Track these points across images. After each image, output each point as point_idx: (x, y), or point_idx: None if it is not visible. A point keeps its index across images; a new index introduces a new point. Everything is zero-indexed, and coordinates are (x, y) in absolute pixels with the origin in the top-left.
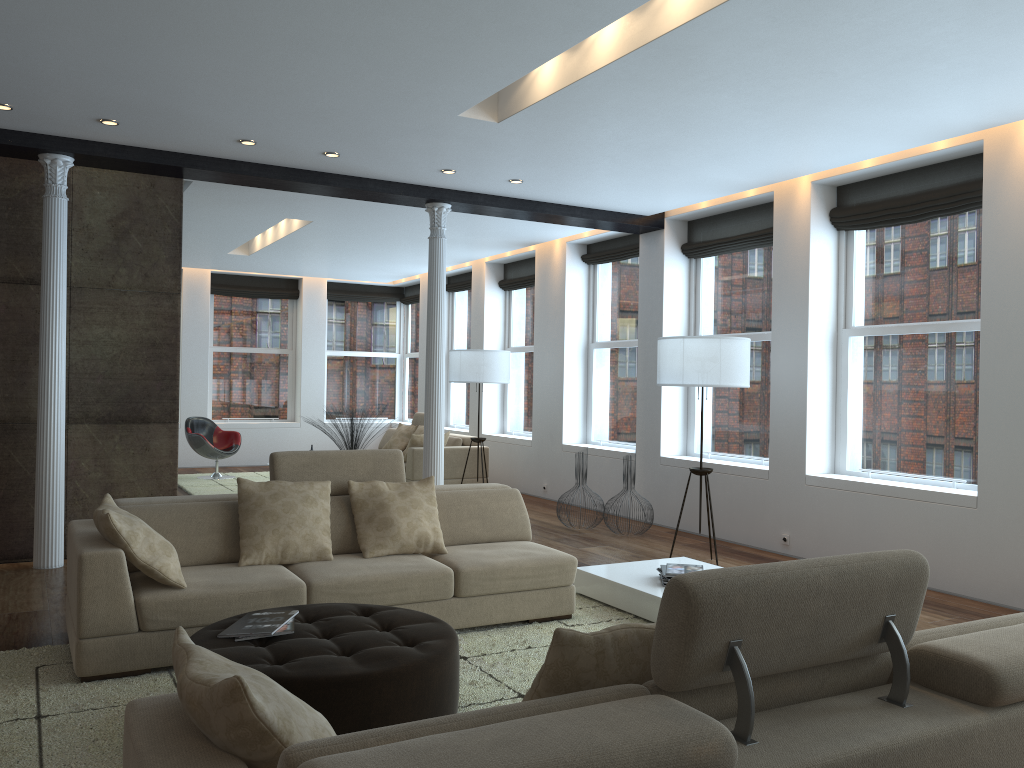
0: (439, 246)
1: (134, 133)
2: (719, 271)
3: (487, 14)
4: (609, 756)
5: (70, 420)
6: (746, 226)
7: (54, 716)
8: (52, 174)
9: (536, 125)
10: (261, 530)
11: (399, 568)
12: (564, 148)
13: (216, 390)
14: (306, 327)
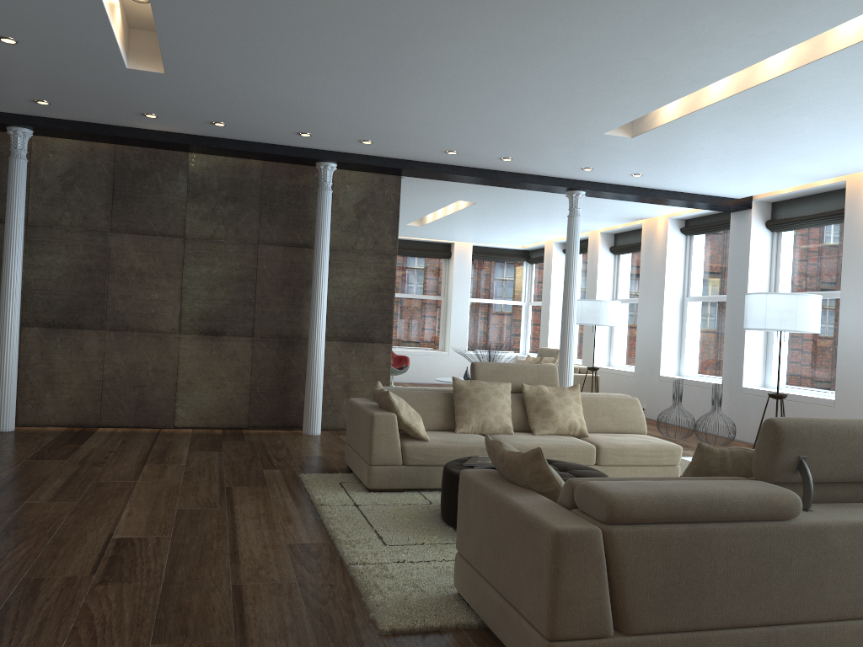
0: (575, 222)
1: (379, 148)
2: (797, 242)
3: (638, 76)
4: (732, 495)
5: (325, 338)
6: (821, 207)
7: (364, 505)
8: (324, 175)
9: (659, 138)
10: (469, 411)
11: (559, 442)
12: (678, 153)
13: None
14: (455, 280)
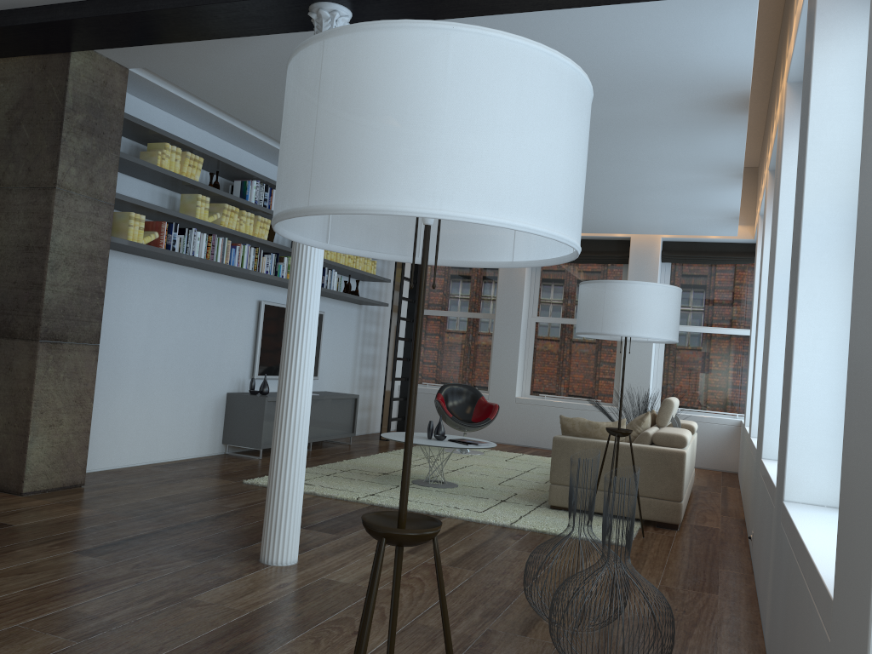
0: None
1: None
2: None
3: None
4: None
5: None
6: None
7: None
8: None
9: None
10: None
11: None
12: None
13: (536, 363)
14: None
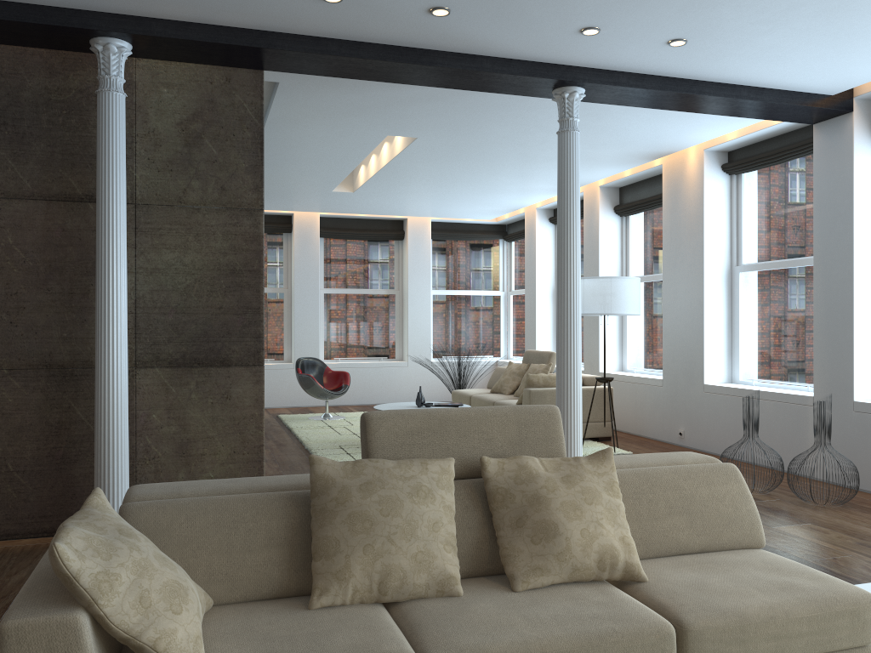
0: (571, 141)
1: None
2: None
3: None
4: None
5: (138, 364)
6: None
7: None
8: (105, 63)
9: None
10: (345, 546)
11: (580, 623)
12: None
13: (327, 331)
14: (411, 267)
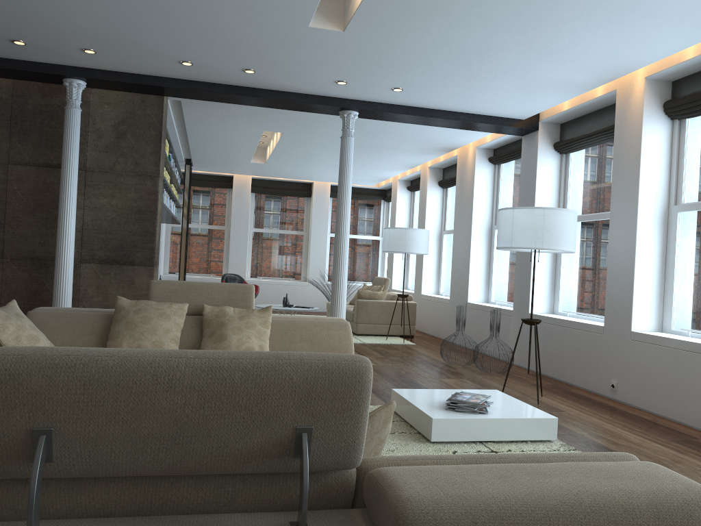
0: (347, 143)
1: (112, 60)
2: (582, 163)
3: None
4: None
5: (82, 260)
6: (601, 123)
7: None
8: (70, 92)
9: (374, 31)
10: (122, 335)
11: None
12: (411, 54)
13: (254, 258)
14: (314, 216)
